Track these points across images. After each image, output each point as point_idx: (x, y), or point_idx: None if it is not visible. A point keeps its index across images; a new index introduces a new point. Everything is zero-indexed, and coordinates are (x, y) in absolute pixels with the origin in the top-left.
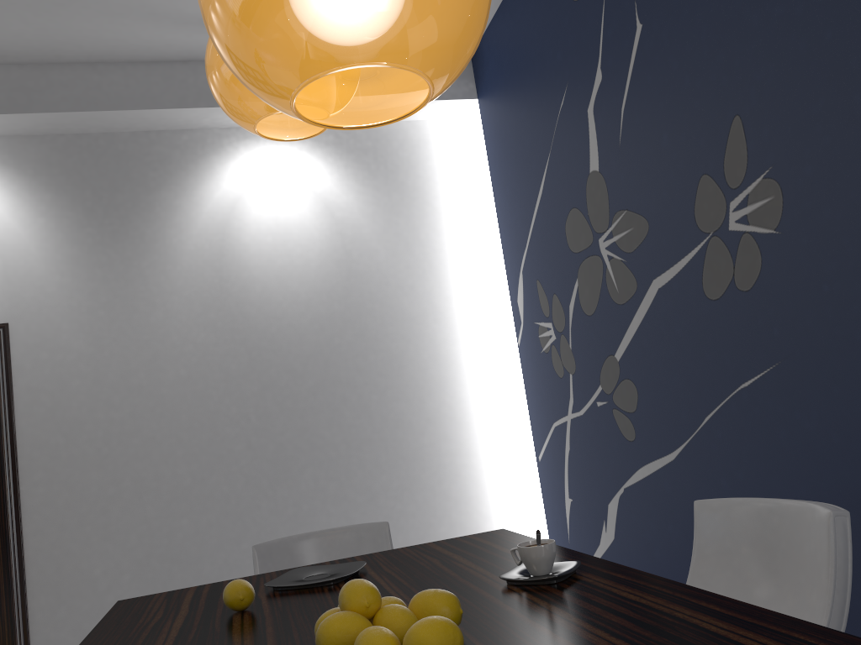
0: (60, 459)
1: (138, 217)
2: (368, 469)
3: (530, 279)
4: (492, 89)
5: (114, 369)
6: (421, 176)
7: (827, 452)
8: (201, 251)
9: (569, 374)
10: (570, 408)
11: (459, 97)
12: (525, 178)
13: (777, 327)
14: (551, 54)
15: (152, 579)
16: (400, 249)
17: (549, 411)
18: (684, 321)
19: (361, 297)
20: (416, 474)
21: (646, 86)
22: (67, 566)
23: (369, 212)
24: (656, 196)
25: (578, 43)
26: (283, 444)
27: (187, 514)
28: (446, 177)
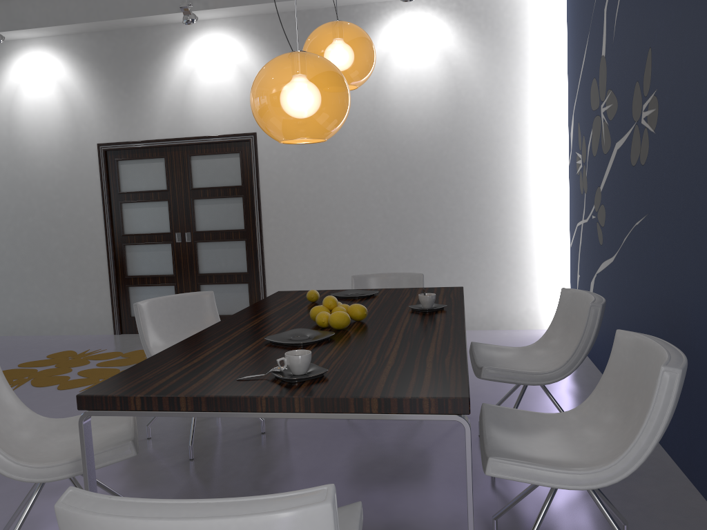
0: (282, 213)
1: None
2: (457, 238)
3: (576, 120)
4: None
5: (311, 163)
6: (518, 33)
7: (655, 272)
8: (363, 90)
9: (584, 193)
10: (583, 216)
11: None
12: (579, 45)
13: (649, 192)
14: None
15: (327, 284)
16: (496, 89)
17: (576, 215)
18: (623, 175)
19: (464, 123)
20: (488, 245)
21: (624, 6)
22: (285, 271)
23: (476, 61)
24: (621, 86)
25: None
26: (405, 217)
27: (347, 251)
28: (538, 33)
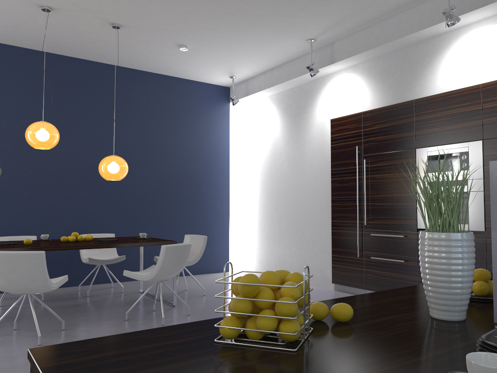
0: None
1: None
2: None
3: None
4: None
5: None
6: None
7: None
8: None
9: None
10: None
11: None
12: None
13: None
14: None
15: None
16: None
17: None
18: None
19: None
20: None
21: None
22: None
23: None
24: None
25: None
26: None
27: None
28: None
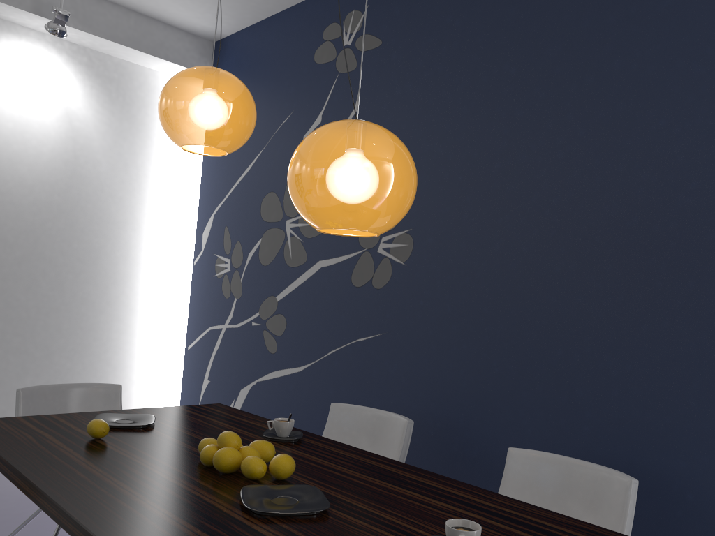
0: None
1: None
2: (51, 332)
3: (220, 223)
4: None
5: None
6: (150, 115)
7: (397, 386)
8: None
9: (234, 298)
10: (228, 320)
11: None
12: (237, 153)
13: (389, 314)
14: (286, 84)
15: None
16: (119, 166)
17: (208, 317)
18: (333, 292)
19: (79, 196)
20: (89, 343)
21: None
22: None
23: (102, 130)
24: None
25: (310, 90)
26: None
27: None
28: None
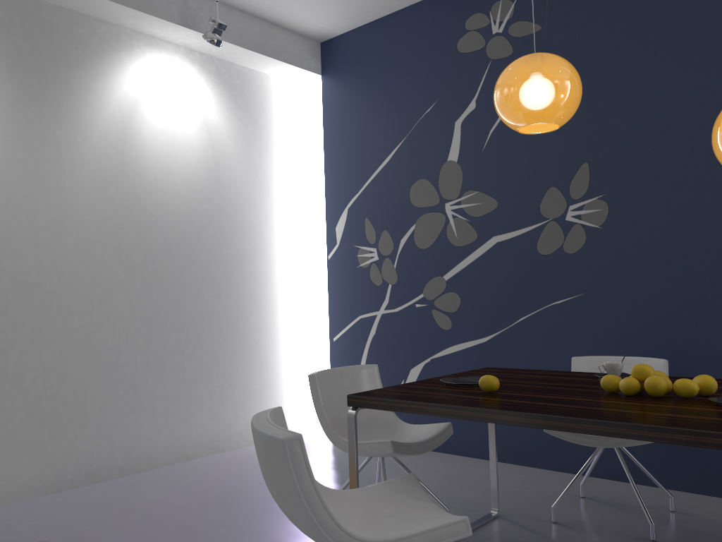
0: None
1: (57, 87)
2: (214, 337)
3: (358, 215)
4: (344, 75)
5: (24, 223)
6: (268, 119)
7: (608, 338)
8: (108, 133)
9: (388, 284)
10: (383, 306)
11: (311, 70)
12: (370, 146)
13: (588, 274)
14: (424, 75)
15: (42, 417)
16: (250, 170)
17: (356, 307)
18: (515, 263)
19: (222, 202)
20: (244, 344)
21: None
22: None
23: (233, 136)
24: (509, 189)
25: (456, 78)
26: (157, 310)
27: (77, 361)
28: (283, 124)
